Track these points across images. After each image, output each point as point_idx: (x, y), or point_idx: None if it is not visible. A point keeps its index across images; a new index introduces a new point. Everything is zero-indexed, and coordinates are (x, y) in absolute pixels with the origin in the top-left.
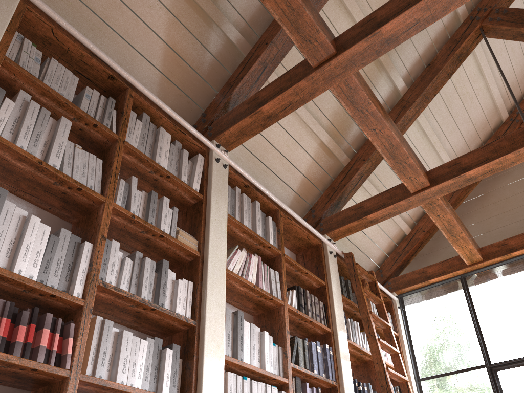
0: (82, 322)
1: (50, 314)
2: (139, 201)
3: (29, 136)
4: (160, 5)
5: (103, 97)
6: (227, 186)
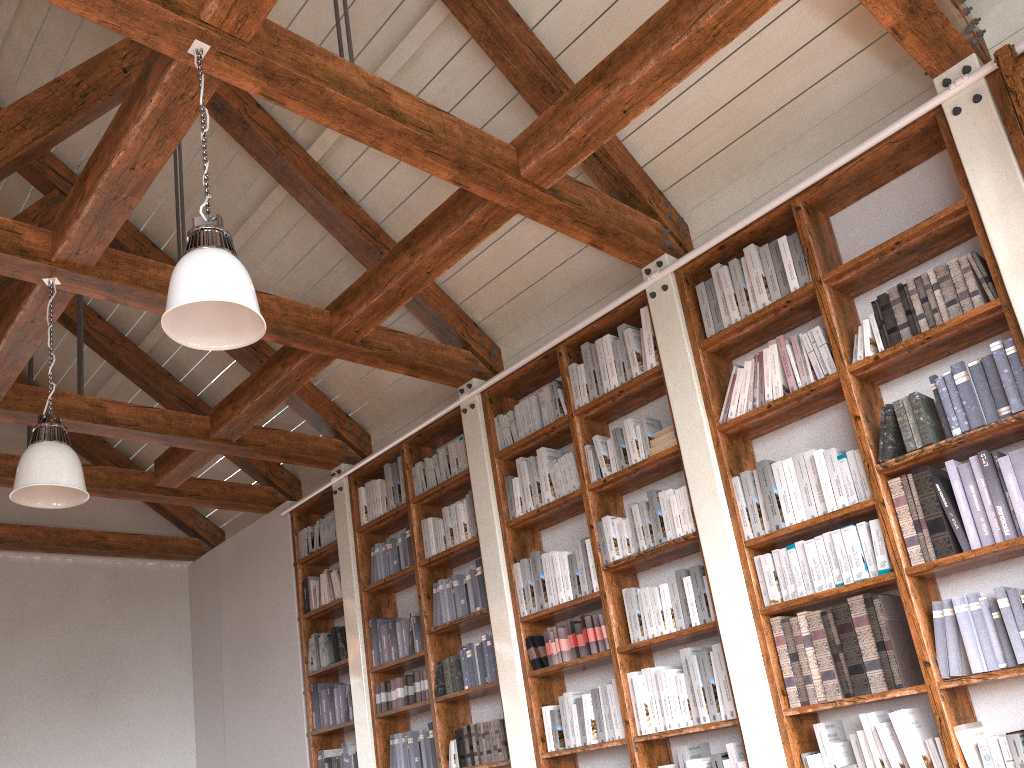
0: (603, 609)
1: (586, 616)
2: (611, 450)
3: (529, 494)
4: (518, 227)
5: (548, 389)
6: (677, 310)
